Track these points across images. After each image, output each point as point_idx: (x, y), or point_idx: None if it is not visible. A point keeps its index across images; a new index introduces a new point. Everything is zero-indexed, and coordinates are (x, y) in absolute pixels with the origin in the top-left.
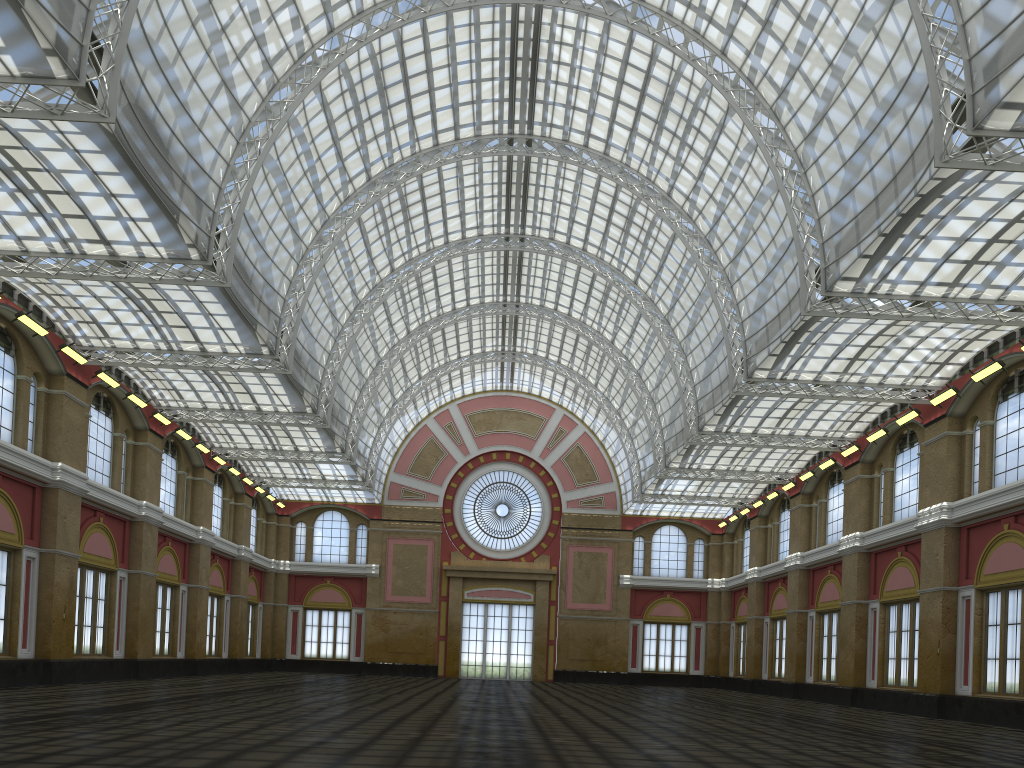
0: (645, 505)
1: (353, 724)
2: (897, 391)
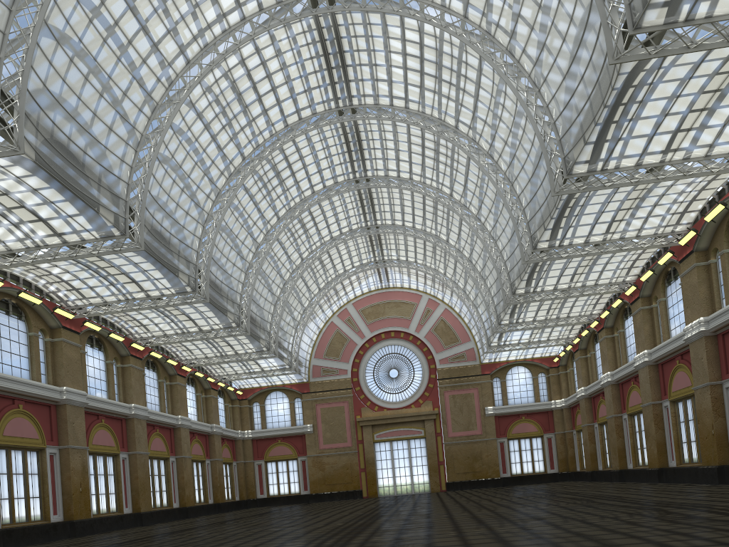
0: (504, 354)
1: (240, 543)
2: (653, 239)
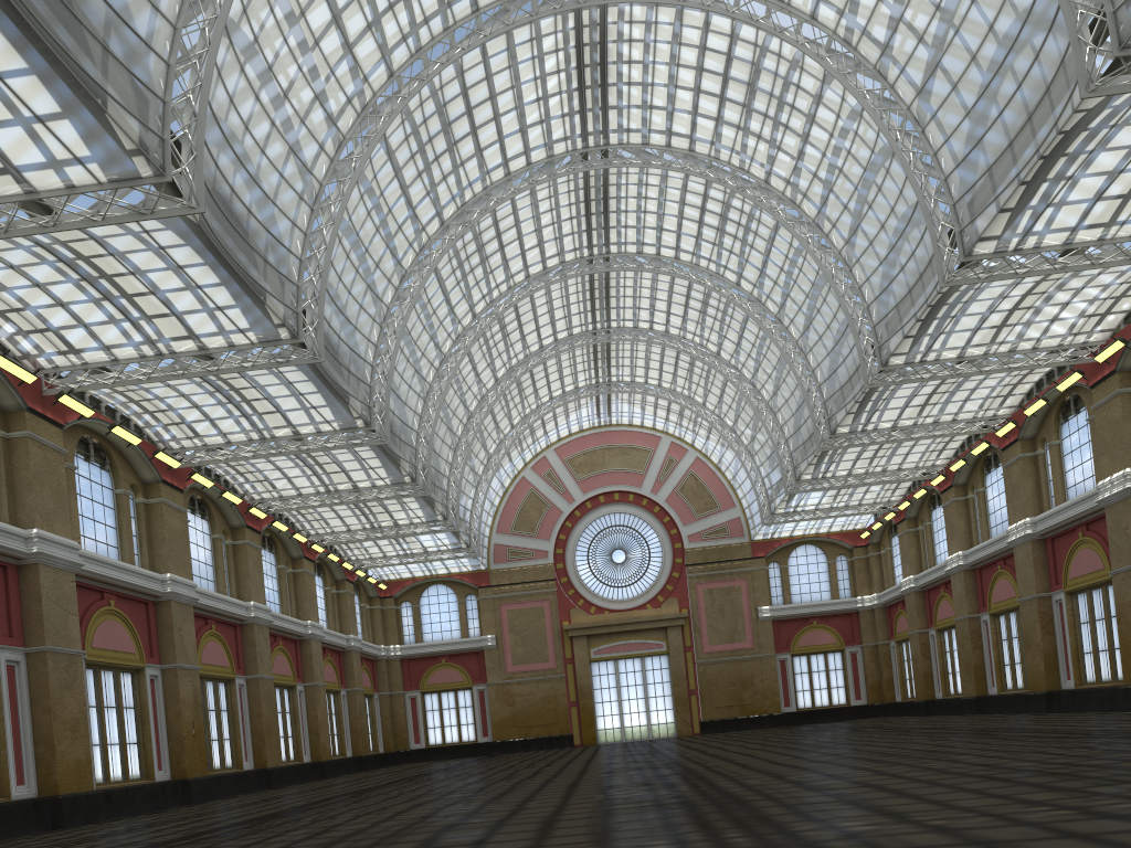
0: (772, 527)
1: (528, 796)
2: (1054, 354)
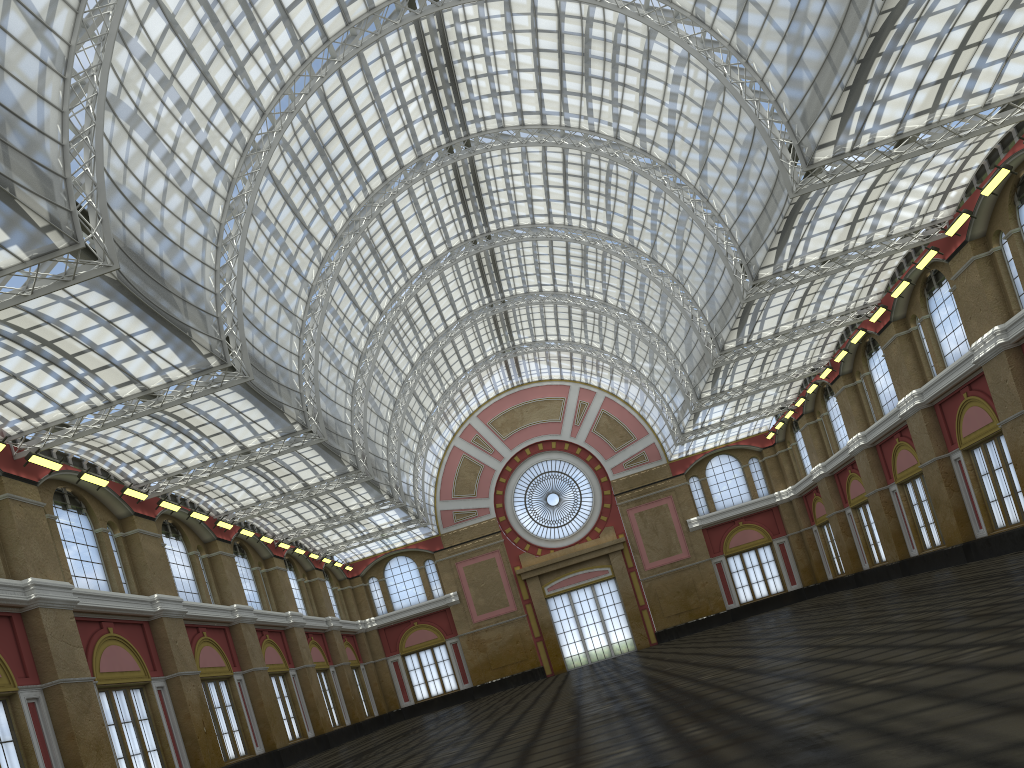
0: (685, 446)
1: (507, 730)
2: (907, 237)
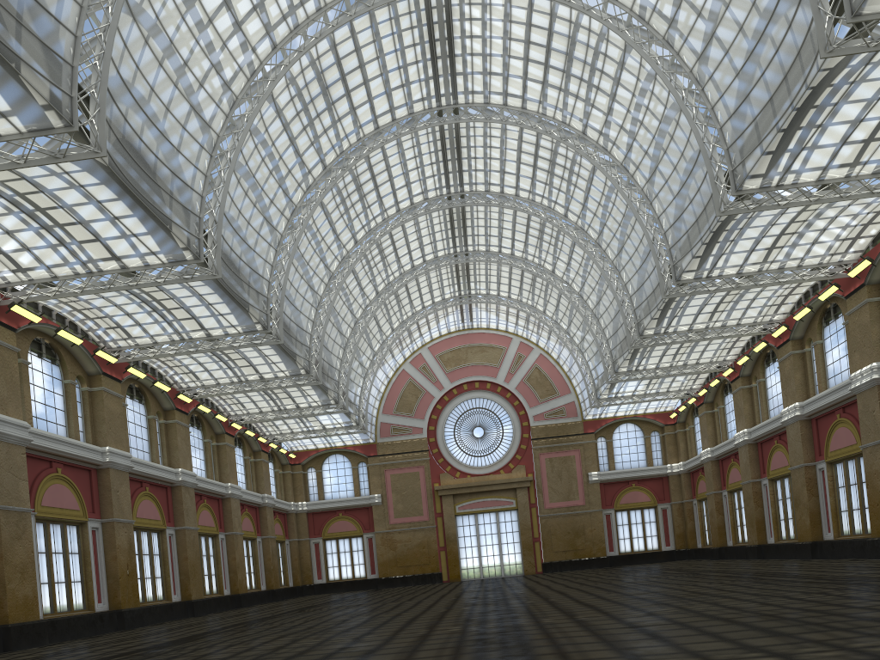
0: (603, 409)
1: (371, 630)
2: (816, 270)
